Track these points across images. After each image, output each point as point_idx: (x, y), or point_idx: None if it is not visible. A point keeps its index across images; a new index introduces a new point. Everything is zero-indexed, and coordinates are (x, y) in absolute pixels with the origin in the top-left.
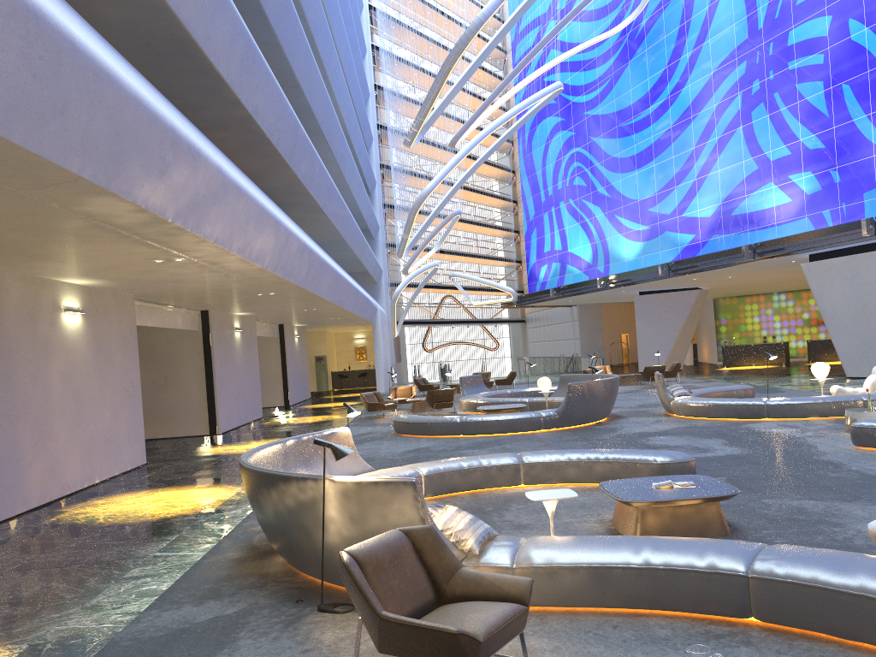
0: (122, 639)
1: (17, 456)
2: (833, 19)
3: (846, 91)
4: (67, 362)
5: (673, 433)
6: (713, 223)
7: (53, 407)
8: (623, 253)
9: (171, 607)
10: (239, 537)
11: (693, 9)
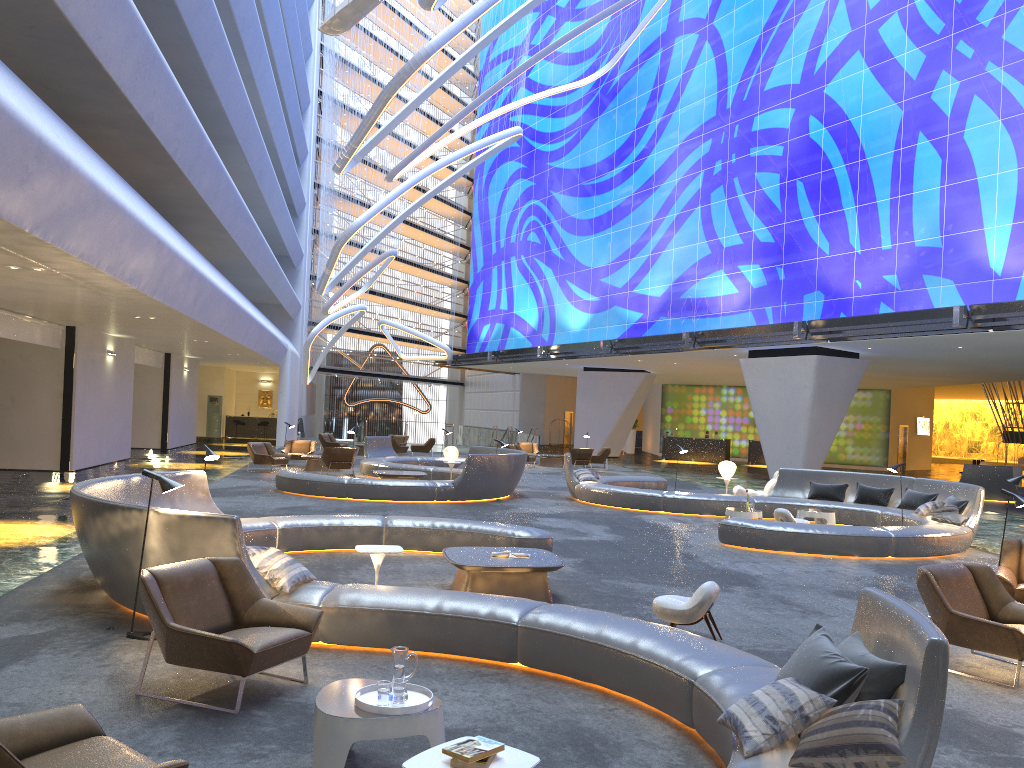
0: None
1: None
2: (796, 112)
3: (799, 188)
4: None
5: (565, 516)
6: (661, 304)
7: None
8: (569, 323)
9: None
10: (64, 572)
11: (667, 74)
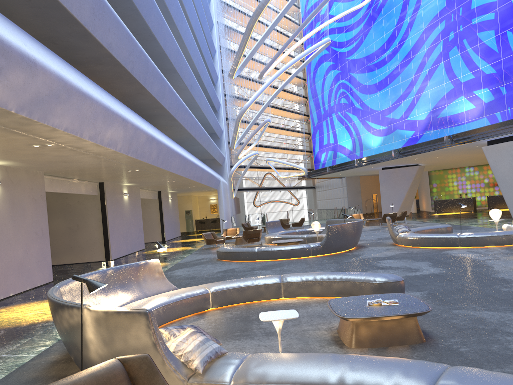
0: None
1: None
2: None
3: (509, 35)
4: None
5: (396, 257)
6: (426, 123)
7: None
8: (371, 144)
9: None
10: None
11: None
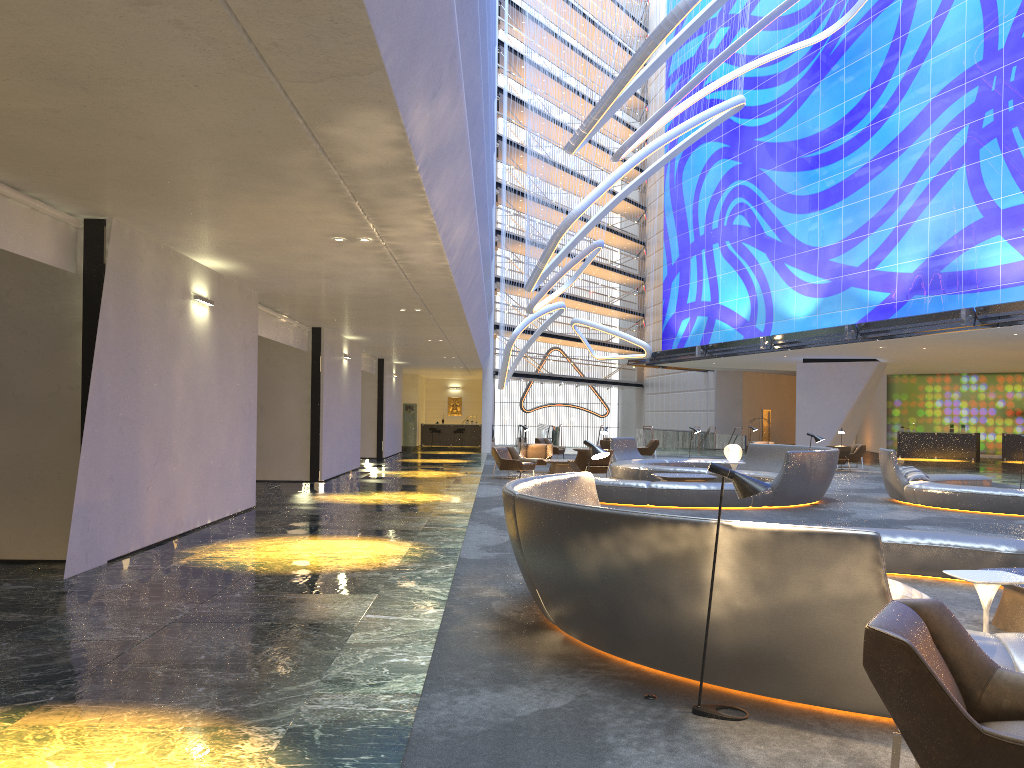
0: (427, 732)
1: (136, 476)
2: None
3: None
4: (191, 364)
5: (932, 523)
6: (915, 281)
7: (174, 419)
8: (791, 310)
9: (460, 691)
10: (469, 604)
11: (912, 22)
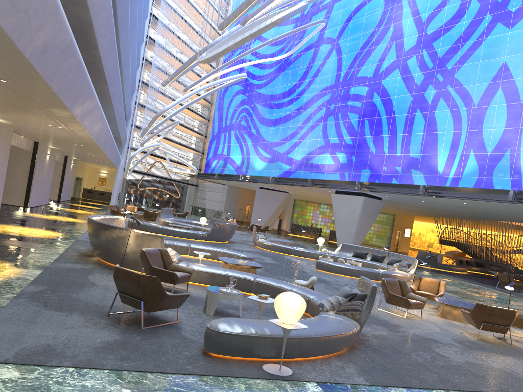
0: (51, 267)
1: None
2: (369, 89)
3: (366, 122)
4: None
5: (253, 252)
6: (300, 164)
7: None
8: (256, 166)
9: (63, 263)
10: (74, 249)
11: (315, 60)
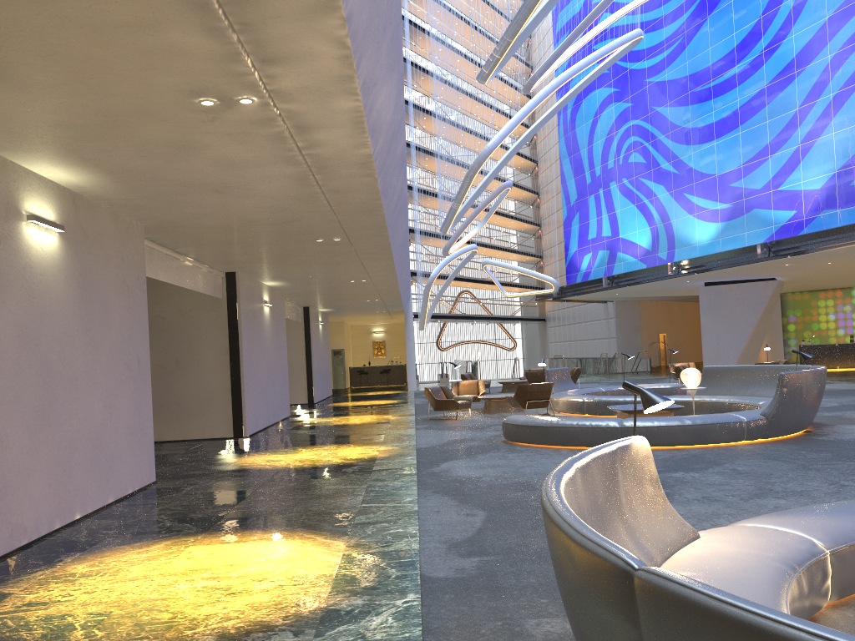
0: None
1: None
2: None
3: None
4: (29, 309)
5: None
6: (823, 196)
7: None
8: (693, 236)
9: None
10: None
11: None
